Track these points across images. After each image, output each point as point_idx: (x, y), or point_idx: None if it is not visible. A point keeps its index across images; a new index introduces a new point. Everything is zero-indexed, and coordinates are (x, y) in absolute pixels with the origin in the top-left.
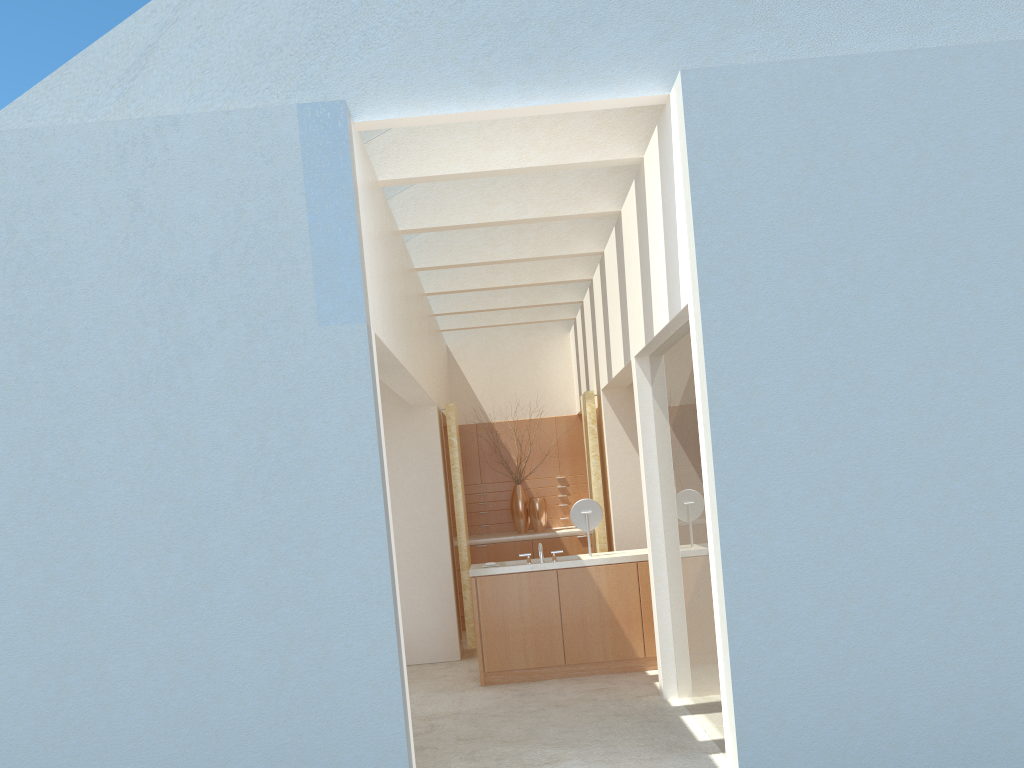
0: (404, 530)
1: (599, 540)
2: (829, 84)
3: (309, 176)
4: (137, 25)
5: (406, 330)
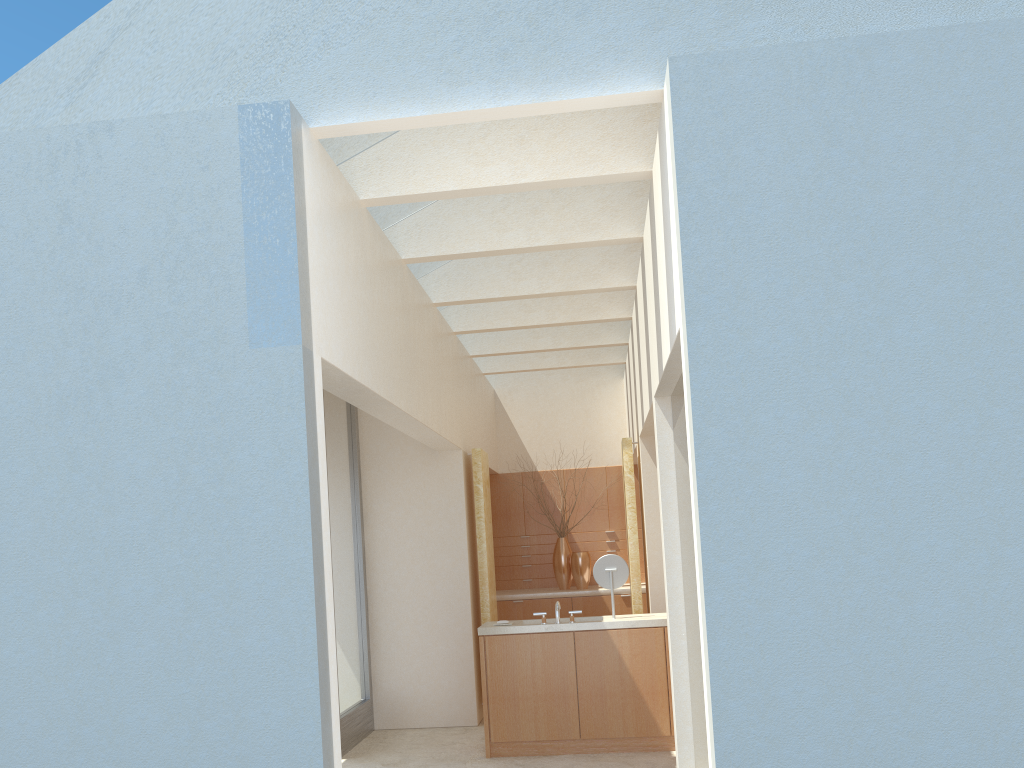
0: (423, 581)
1: (634, 600)
2: (847, 68)
3: (247, 183)
4: (89, 31)
5: (402, 364)
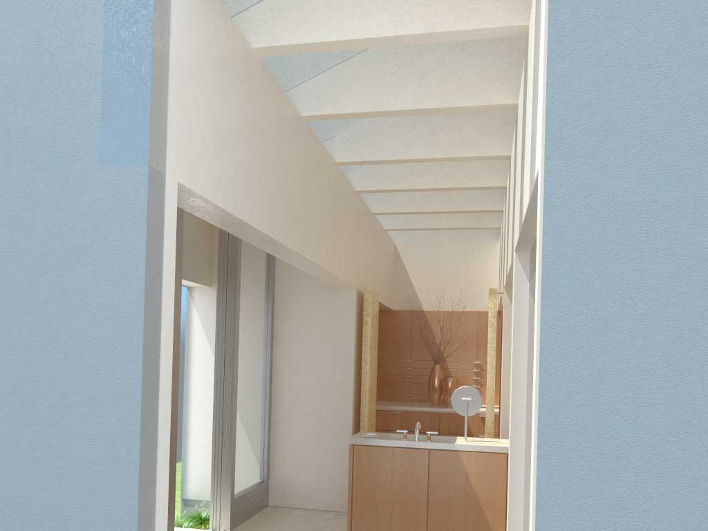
0: (316, 392)
1: (487, 424)
2: None
3: (110, 0)
4: None
5: (292, 207)
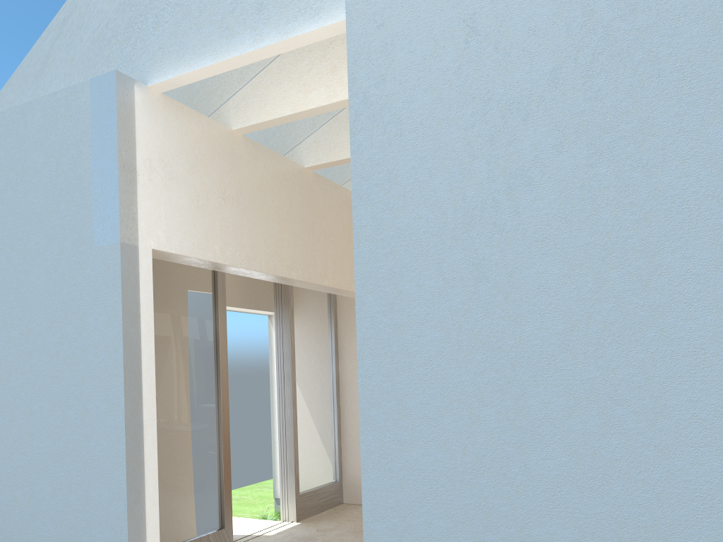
0: None
1: None
2: None
3: (94, 132)
4: (42, 43)
5: (297, 245)
